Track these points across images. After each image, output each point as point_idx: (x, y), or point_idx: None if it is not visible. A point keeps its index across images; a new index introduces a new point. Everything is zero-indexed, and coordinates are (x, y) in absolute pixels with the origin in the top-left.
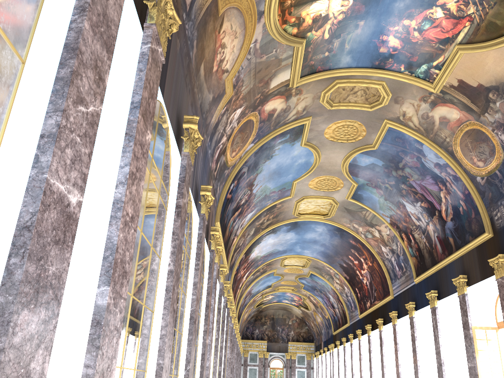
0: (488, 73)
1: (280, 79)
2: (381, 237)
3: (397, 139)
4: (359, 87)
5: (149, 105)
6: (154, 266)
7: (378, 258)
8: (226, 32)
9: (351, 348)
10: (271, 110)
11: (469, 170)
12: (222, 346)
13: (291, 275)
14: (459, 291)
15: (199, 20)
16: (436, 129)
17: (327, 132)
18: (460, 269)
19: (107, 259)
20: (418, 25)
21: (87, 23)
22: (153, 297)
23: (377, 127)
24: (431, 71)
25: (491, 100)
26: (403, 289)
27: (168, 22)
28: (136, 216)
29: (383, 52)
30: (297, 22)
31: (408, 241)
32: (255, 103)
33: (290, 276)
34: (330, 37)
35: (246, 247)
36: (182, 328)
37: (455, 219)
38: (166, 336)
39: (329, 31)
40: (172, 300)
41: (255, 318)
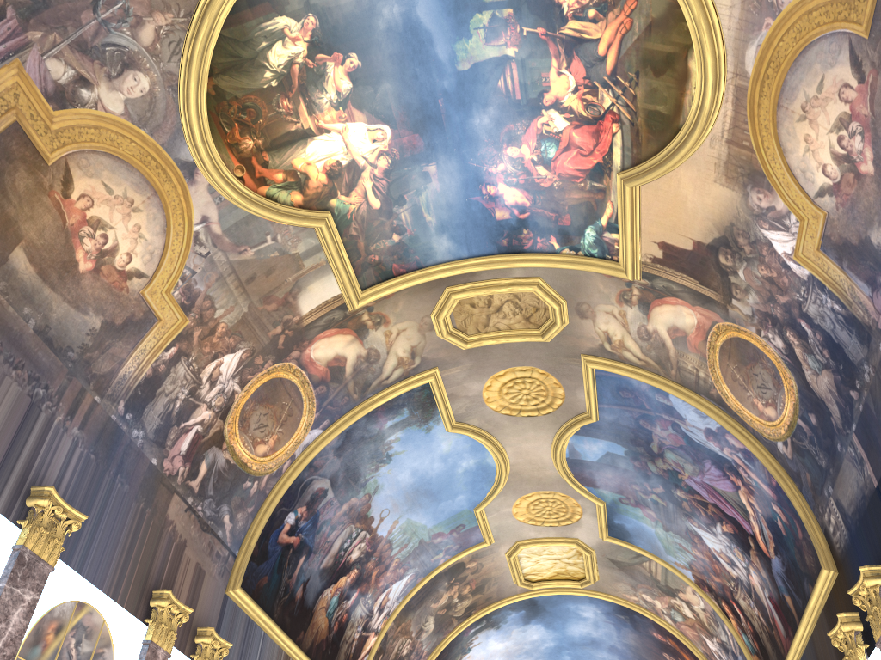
0: (698, 215)
1: (318, 295)
2: (696, 617)
3: (622, 391)
4: (500, 297)
5: None
6: None
7: None
8: (95, 197)
9: None
10: (334, 360)
11: (761, 430)
12: None
13: None
14: None
15: None
16: (674, 356)
17: (488, 397)
18: None
19: None
20: (537, 153)
21: None
22: None
23: (577, 374)
24: (606, 237)
25: (729, 269)
26: None
27: None
28: None
29: (504, 218)
30: (292, 181)
31: (736, 619)
32: (275, 343)
33: None
34: (385, 203)
35: None
36: None
37: (780, 549)
38: None
39: (376, 193)
40: None
41: None
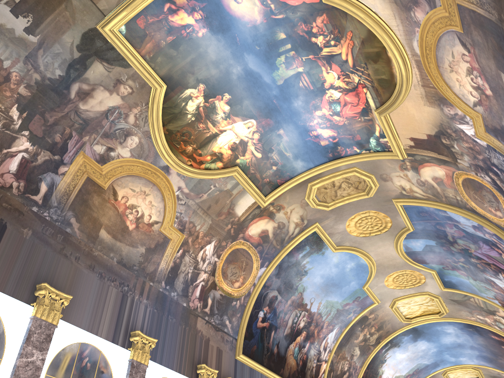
0: (423, 122)
1: (244, 205)
2: None
3: (421, 213)
4: (338, 181)
5: None
6: None
7: None
8: (128, 196)
9: None
10: (261, 233)
11: (499, 223)
12: None
13: None
14: None
15: (70, 202)
16: (440, 191)
17: (350, 230)
18: None
19: None
20: (331, 110)
21: None
22: None
23: (394, 209)
24: (382, 141)
25: (449, 145)
26: None
27: None
28: None
29: (326, 144)
30: (215, 158)
31: None
32: (229, 233)
33: None
34: (263, 153)
35: (361, 370)
36: None
37: None
38: None
39: (257, 150)
40: None
41: None
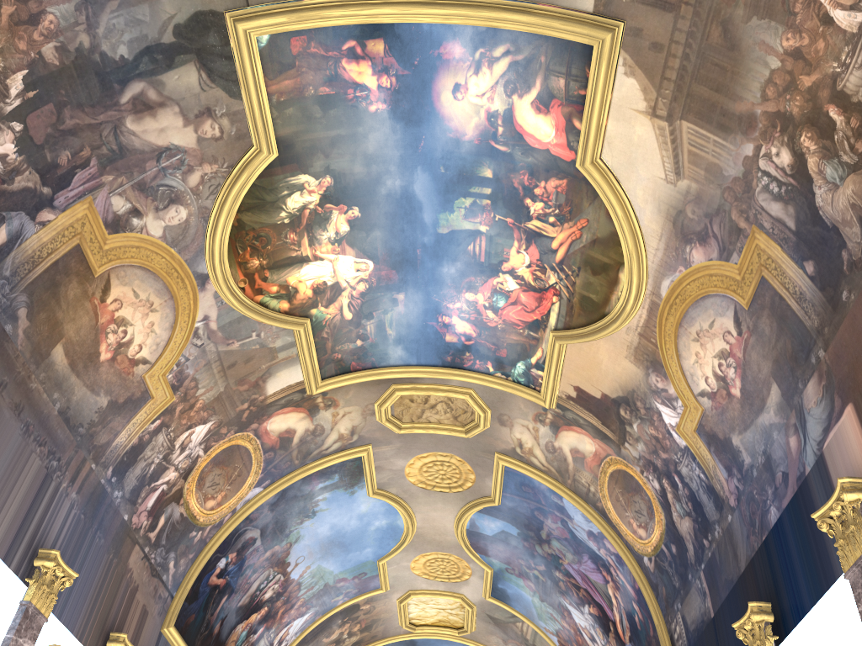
0: (609, 376)
1: (284, 380)
2: None
3: (525, 486)
4: (436, 398)
5: None
6: None
7: None
8: (124, 301)
9: None
10: (285, 432)
11: (632, 543)
12: None
13: None
14: None
15: (31, 279)
16: (572, 469)
17: (409, 472)
18: None
19: None
20: (489, 301)
21: None
22: None
23: (488, 466)
24: (533, 372)
25: (626, 420)
26: None
27: None
28: None
29: (452, 341)
30: (284, 293)
31: None
32: (240, 417)
33: None
34: (356, 316)
35: None
36: None
37: (634, 638)
38: None
39: (350, 308)
40: None
41: None
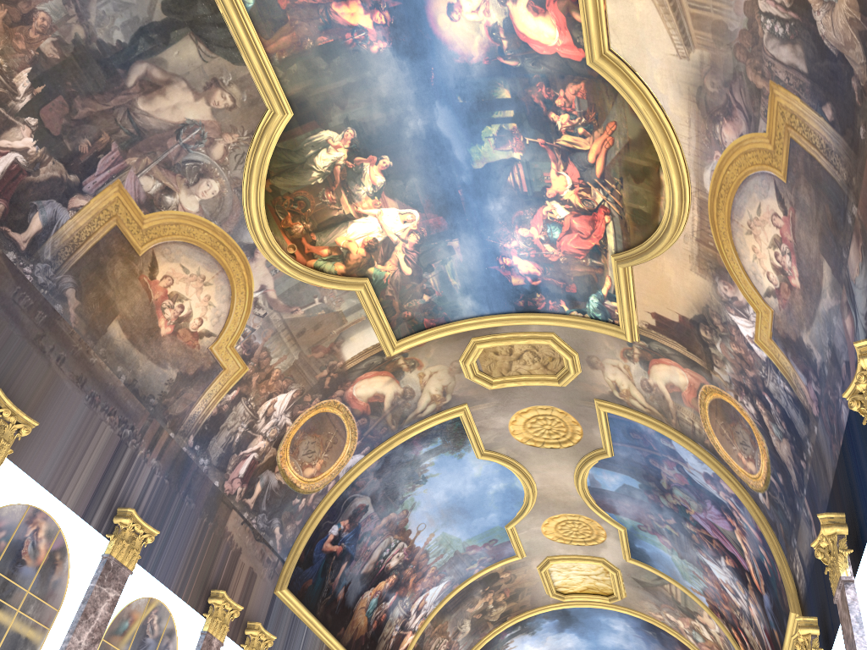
0: (681, 295)
1: (359, 344)
2: (714, 640)
3: (632, 433)
4: (520, 347)
5: None
6: None
7: None
8: (175, 277)
9: None
10: (373, 397)
11: (746, 480)
12: None
13: None
14: None
15: (74, 261)
16: (672, 407)
17: (514, 430)
18: None
19: None
20: (544, 234)
21: None
22: None
23: (592, 415)
24: (608, 304)
25: (709, 342)
26: None
27: None
28: None
29: (520, 284)
30: (336, 255)
31: (743, 646)
32: (322, 384)
33: None
34: (416, 270)
35: None
36: None
37: (768, 587)
38: None
39: (408, 262)
40: None
41: None
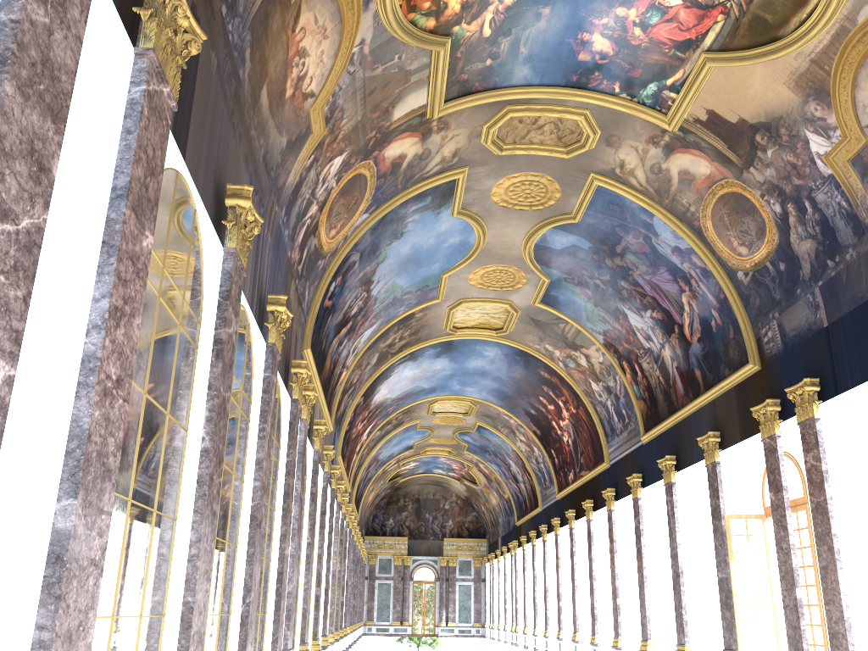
0: (755, 101)
1: (409, 105)
2: (590, 367)
3: (613, 205)
4: (546, 119)
5: (147, 188)
6: (174, 444)
7: (585, 400)
8: (307, 29)
9: (543, 547)
10: (398, 158)
11: (726, 259)
12: (321, 554)
13: (445, 428)
14: (708, 458)
15: (253, 13)
16: (674, 190)
17: (495, 192)
18: (710, 421)
19: (73, 455)
20: (641, 17)
21: (10, 85)
22: (174, 495)
23: (579, 186)
24: (664, 94)
25: (760, 146)
26: (624, 453)
27: (182, 39)
28: (127, 376)
29: (585, 60)
30: (434, 9)
31: (632, 375)
32: (367, 145)
33: (444, 431)
34: (494, 33)
35: (365, 385)
36: (237, 536)
37: (704, 339)
38: (199, 558)
39: (491, 24)
40: (209, 498)
41: (388, 499)
